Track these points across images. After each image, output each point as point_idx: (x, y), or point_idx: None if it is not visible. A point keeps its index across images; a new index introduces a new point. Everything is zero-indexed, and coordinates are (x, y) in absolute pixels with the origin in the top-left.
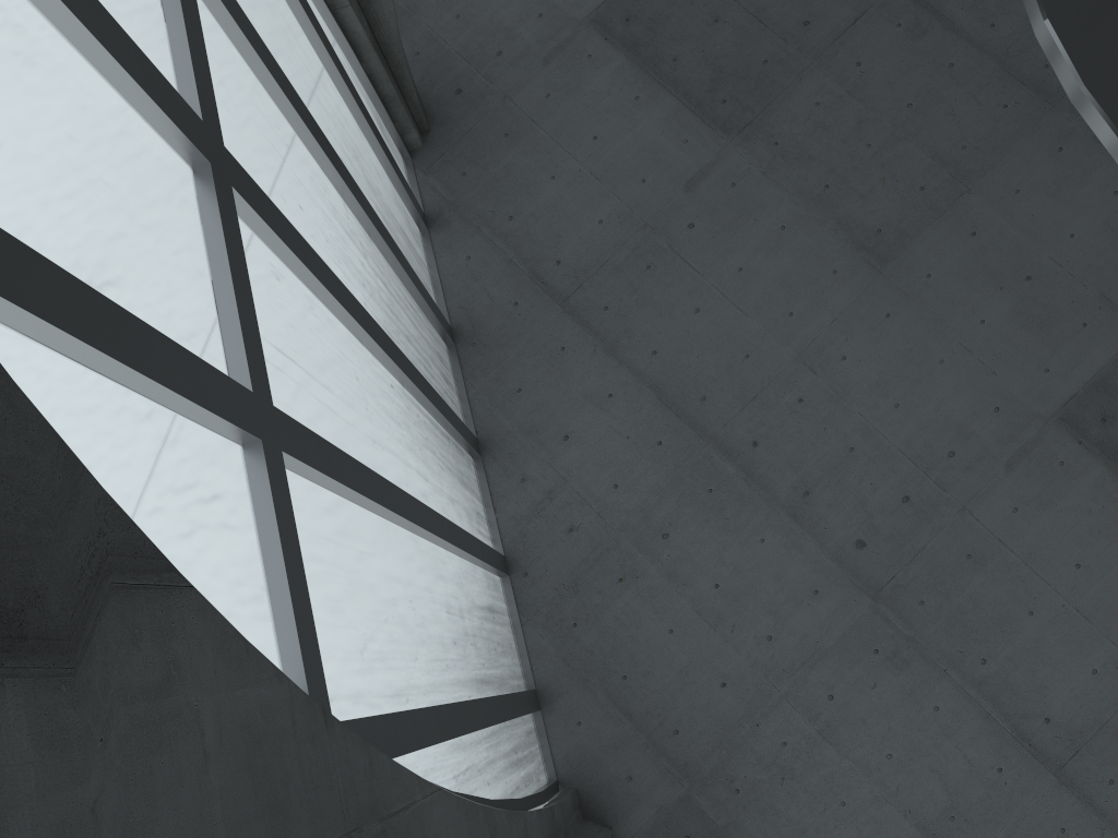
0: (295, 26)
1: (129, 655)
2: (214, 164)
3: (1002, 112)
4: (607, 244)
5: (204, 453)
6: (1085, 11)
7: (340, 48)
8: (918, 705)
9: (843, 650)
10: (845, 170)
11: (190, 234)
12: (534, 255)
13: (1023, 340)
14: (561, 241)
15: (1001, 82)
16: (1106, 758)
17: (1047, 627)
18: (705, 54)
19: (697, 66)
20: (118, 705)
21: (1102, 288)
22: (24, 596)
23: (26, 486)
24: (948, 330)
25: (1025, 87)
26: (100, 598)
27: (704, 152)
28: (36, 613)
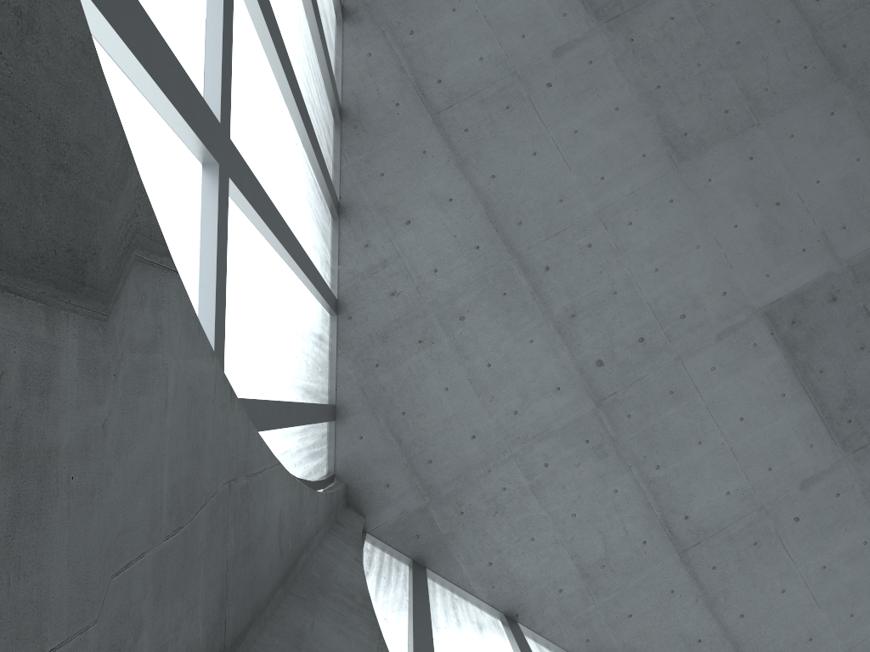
0: None
1: (137, 315)
2: None
3: (802, 72)
4: (481, 79)
5: (179, 163)
6: None
7: None
8: (604, 486)
9: (564, 435)
10: (676, 79)
11: None
12: (422, 70)
13: (759, 249)
14: (446, 65)
15: (809, 47)
16: (716, 552)
17: (707, 455)
18: None
19: None
20: (126, 351)
21: (824, 227)
22: (87, 251)
23: (99, 162)
24: (710, 225)
25: (824, 57)
26: (128, 266)
27: (576, 28)
28: (92, 267)
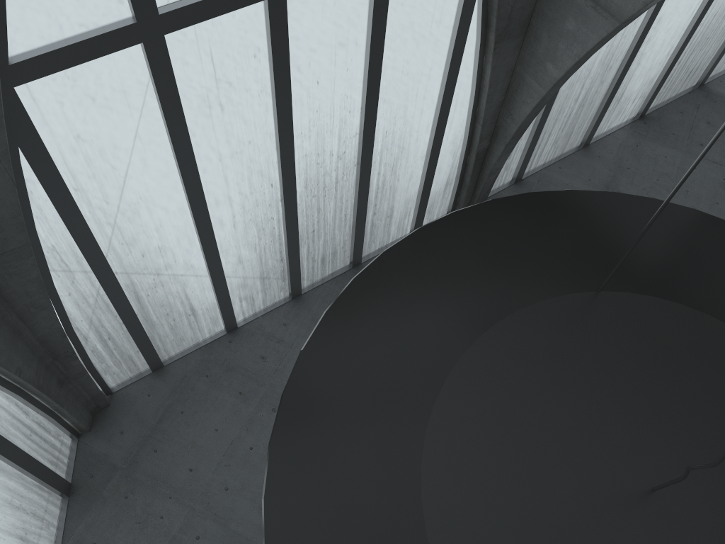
0: (434, 82)
1: None
2: None
3: None
4: None
5: None
6: (428, 244)
7: (463, 135)
8: None
9: (229, 537)
10: None
11: None
12: None
13: None
14: None
15: None
16: None
17: None
18: None
19: None
20: None
21: None
22: None
23: None
24: None
25: None
26: None
27: None
28: None
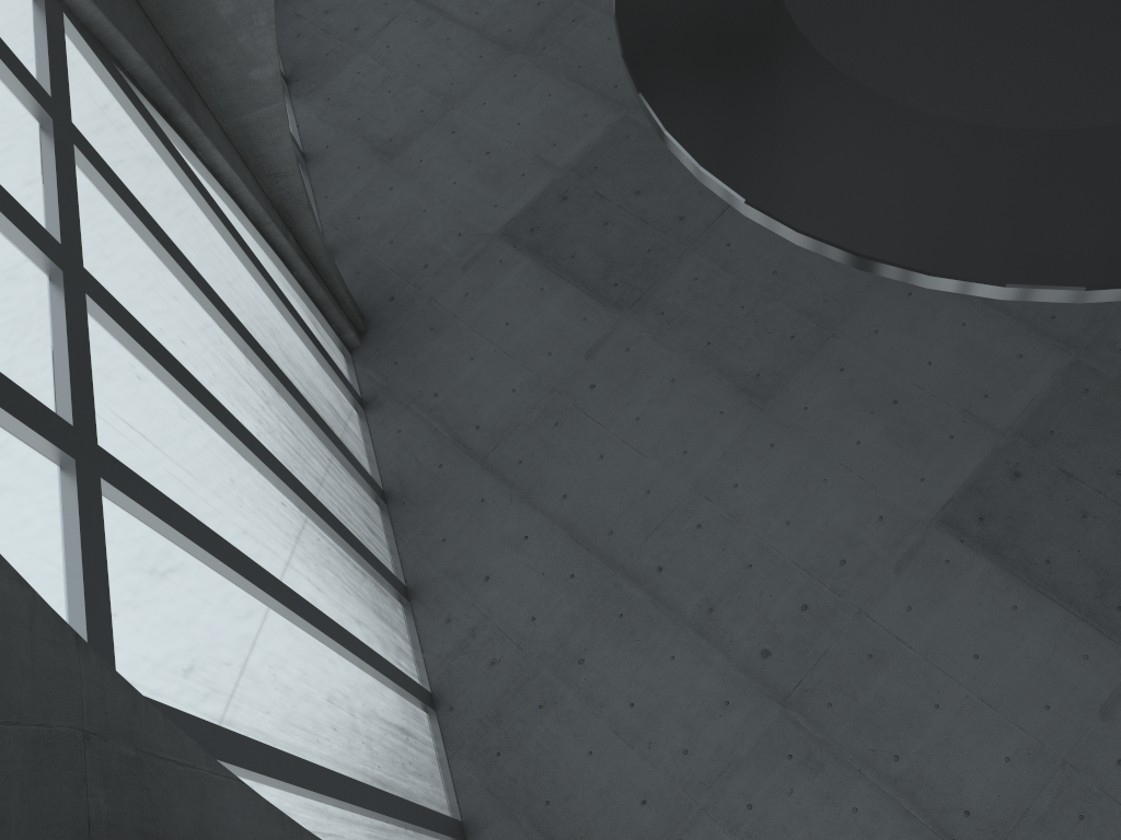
0: (209, 228)
1: None
2: (67, 273)
3: (855, 270)
4: (520, 408)
5: (11, 452)
6: (666, 84)
7: (268, 257)
8: (837, 807)
9: (758, 758)
10: (724, 329)
11: (34, 314)
12: (456, 423)
13: (897, 455)
14: (480, 410)
15: None
16: None
17: (955, 719)
18: (598, 249)
19: (591, 259)
20: None
21: (963, 404)
22: None
23: None
24: (828, 452)
25: None
26: None
27: (601, 325)
28: None
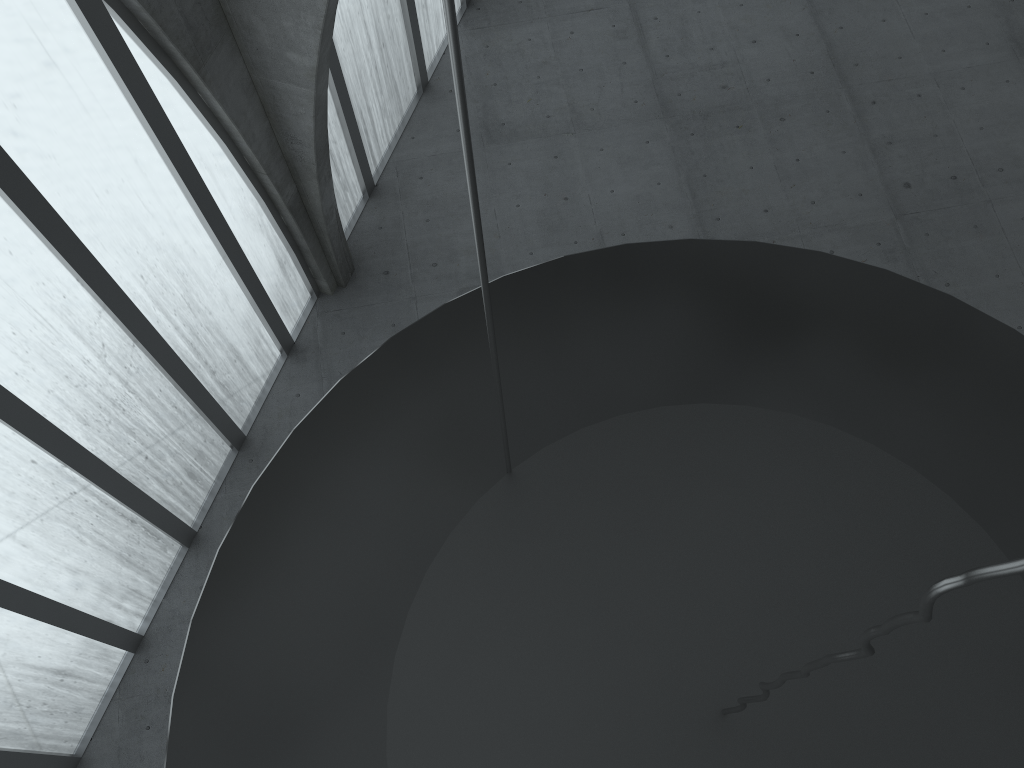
0: (156, 171)
1: None
2: None
3: None
4: None
5: None
6: (247, 563)
7: (253, 197)
8: None
9: None
10: None
11: None
12: None
13: None
14: None
15: None
16: None
17: None
18: None
19: None
20: None
21: None
22: None
23: None
24: None
25: None
26: None
27: None
28: None
